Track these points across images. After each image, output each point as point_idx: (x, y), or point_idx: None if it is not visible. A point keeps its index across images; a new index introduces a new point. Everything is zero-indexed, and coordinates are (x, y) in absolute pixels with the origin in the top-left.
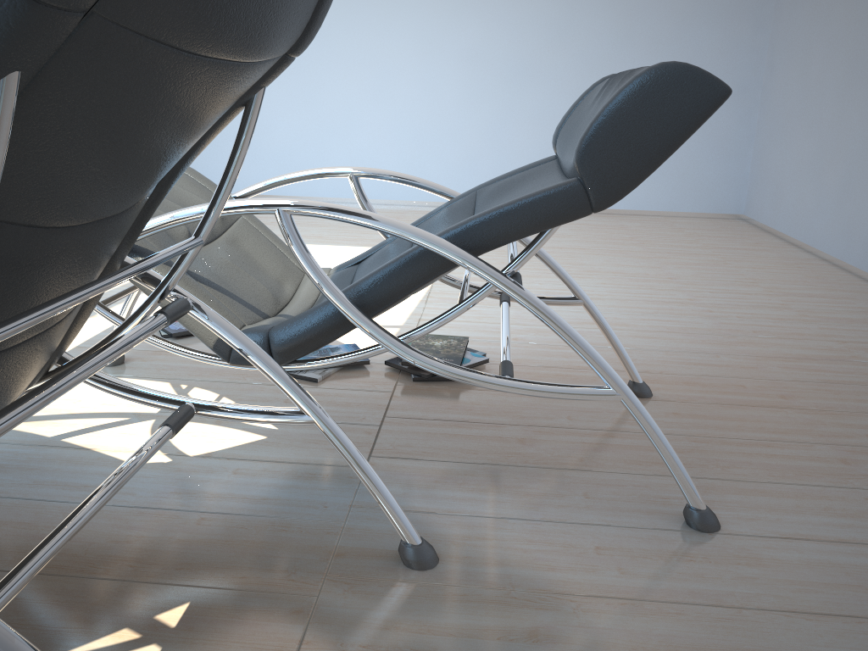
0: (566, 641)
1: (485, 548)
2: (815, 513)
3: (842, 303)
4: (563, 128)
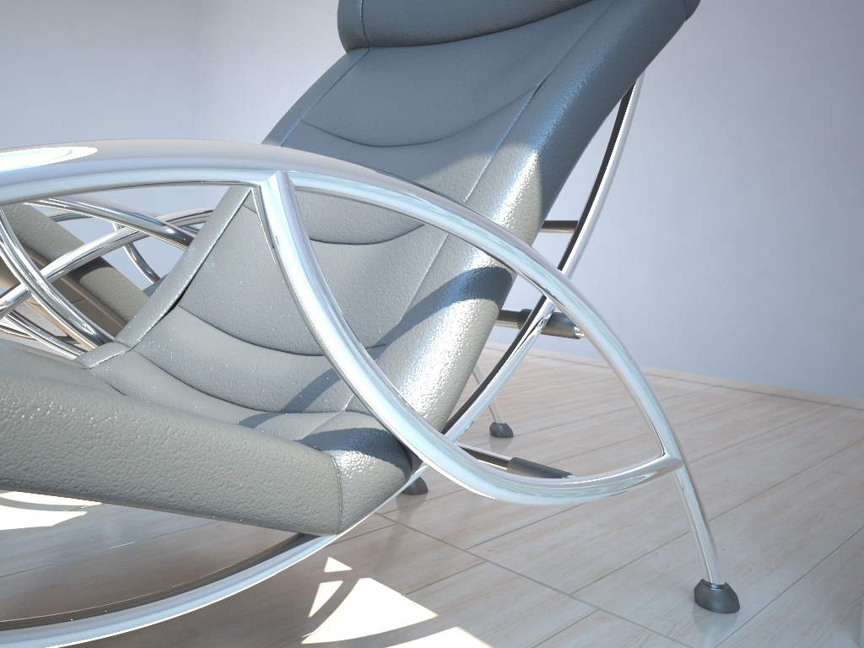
0: None
1: (433, 474)
2: (533, 418)
3: None
4: None
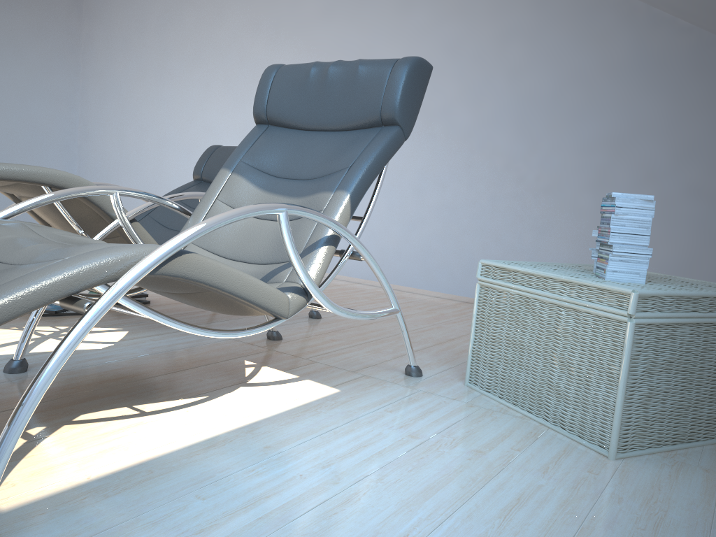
0: (340, 339)
1: (283, 333)
2: None
3: None
4: (207, 167)
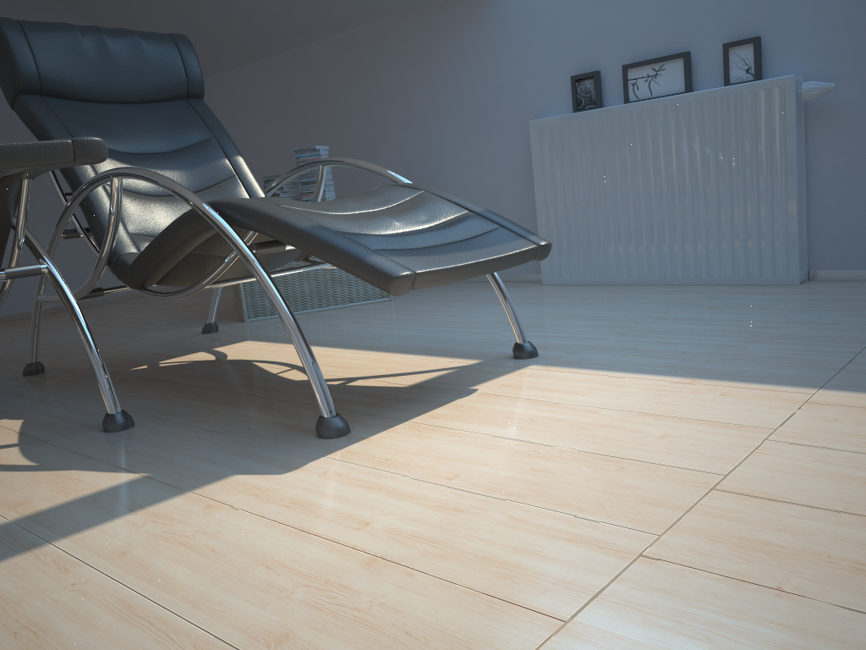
0: (59, 356)
1: (5, 374)
2: None
3: None
4: None
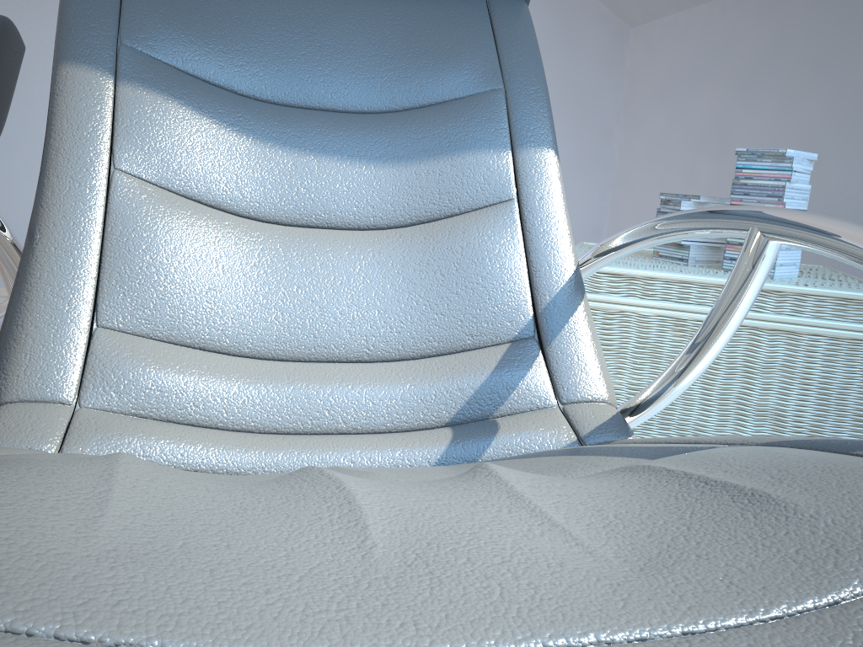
0: None
1: None
2: None
3: None
4: None
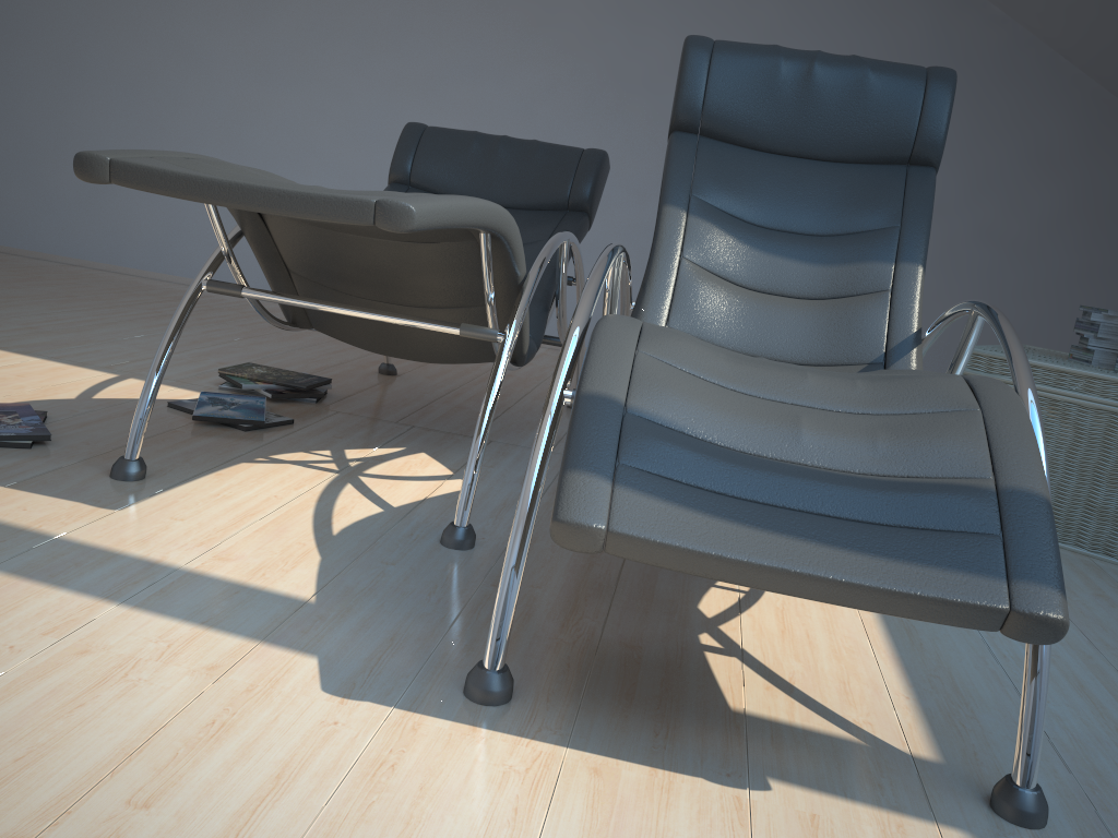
0: None
1: None
2: None
3: (223, 300)
4: (420, 164)
